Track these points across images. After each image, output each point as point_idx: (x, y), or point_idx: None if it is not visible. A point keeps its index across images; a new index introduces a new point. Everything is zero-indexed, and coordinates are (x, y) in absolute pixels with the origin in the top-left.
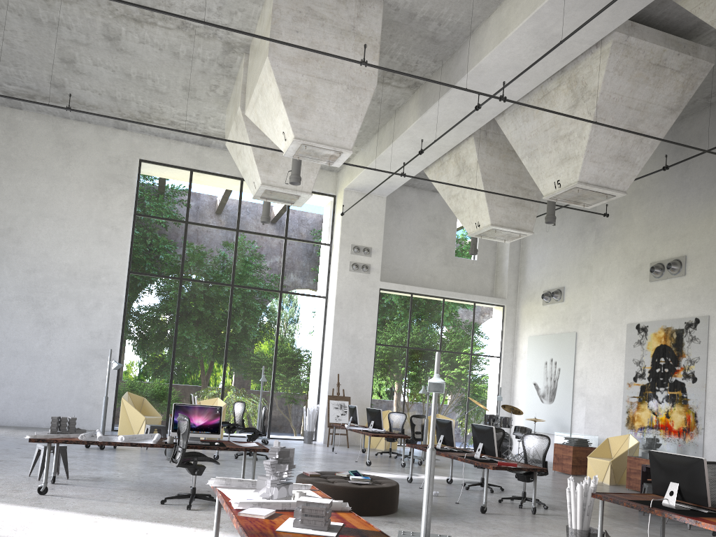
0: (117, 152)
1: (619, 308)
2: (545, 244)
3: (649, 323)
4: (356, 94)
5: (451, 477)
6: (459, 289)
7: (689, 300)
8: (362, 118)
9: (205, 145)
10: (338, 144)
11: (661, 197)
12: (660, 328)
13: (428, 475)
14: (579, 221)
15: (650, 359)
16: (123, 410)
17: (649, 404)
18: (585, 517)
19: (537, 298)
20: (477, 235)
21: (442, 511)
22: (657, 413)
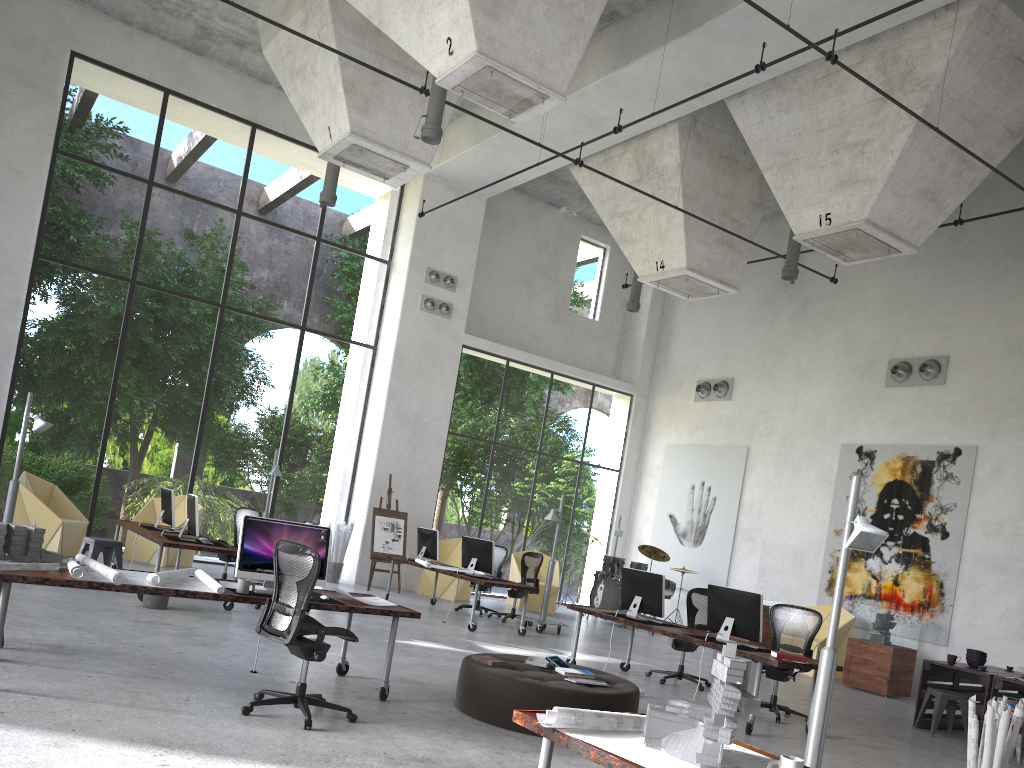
0: (28, 27)
1: (831, 419)
2: (706, 311)
3: (879, 447)
4: None
5: (629, 662)
6: (570, 361)
7: (947, 420)
8: (585, 44)
9: (194, 52)
10: (545, 81)
11: (916, 266)
12: (896, 456)
13: (825, 696)
14: (768, 284)
15: (876, 499)
16: (19, 505)
17: (868, 563)
18: (1005, 766)
19: (686, 389)
20: (654, 281)
21: None
22: (879, 577)
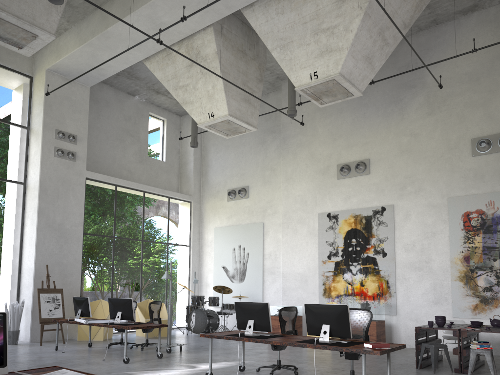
0: None
1: (310, 200)
2: (226, 151)
3: (340, 212)
4: None
5: (244, 364)
6: (152, 185)
7: (374, 193)
8: None
9: None
10: None
11: (343, 113)
12: (350, 215)
13: None
14: (260, 132)
15: (342, 241)
16: None
17: (344, 276)
18: None
19: (221, 195)
20: (208, 126)
21: None
22: (352, 283)
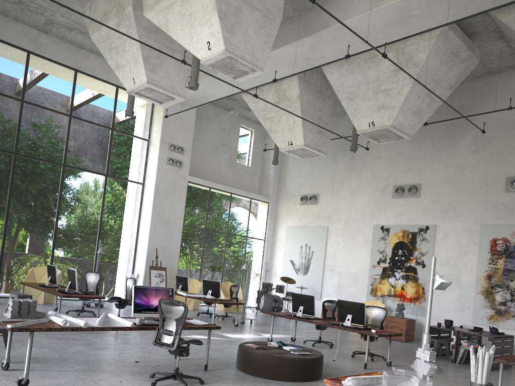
0: None
1: (368, 213)
2: (303, 161)
3: (391, 226)
4: (269, 23)
5: (295, 337)
6: (238, 187)
7: (421, 213)
8: (271, 45)
9: (43, 31)
10: (255, 63)
11: (404, 142)
12: (399, 230)
13: None
14: (332, 149)
15: (391, 250)
16: None
17: (389, 280)
18: (487, 375)
19: (295, 199)
20: (287, 151)
21: (342, 369)
22: (395, 286)
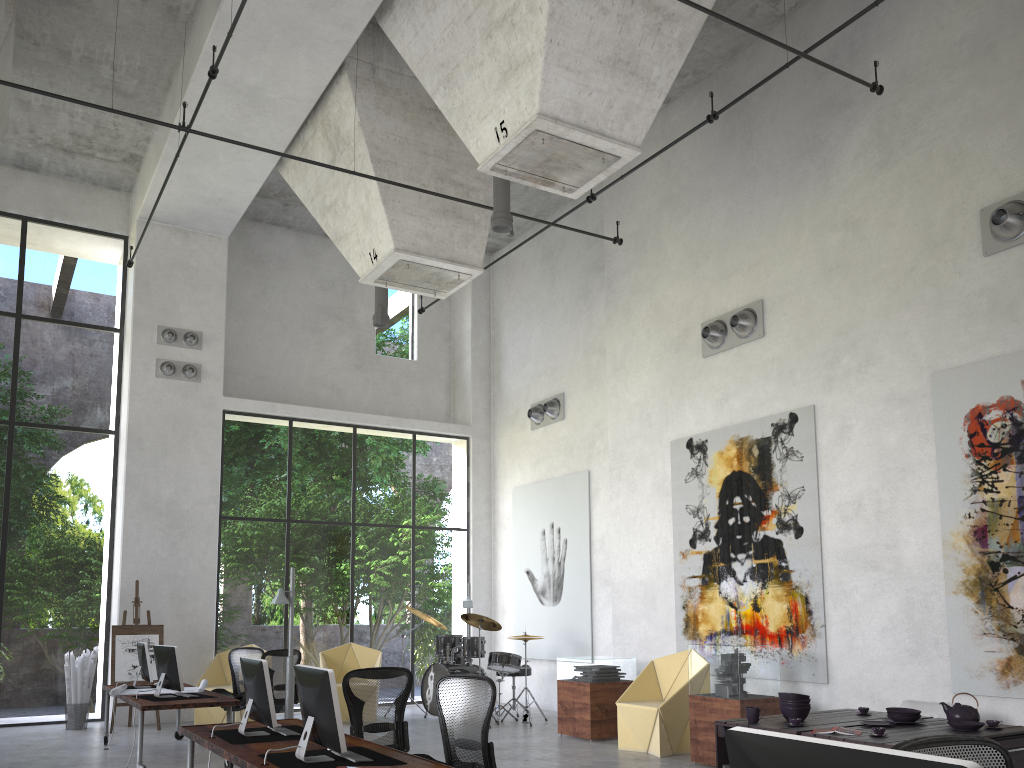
0: None
1: (656, 413)
2: (528, 323)
3: (710, 434)
4: None
5: None
6: (388, 411)
7: (775, 381)
8: None
9: None
10: None
11: (711, 201)
12: (729, 441)
13: None
14: (580, 274)
15: (717, 502)
16: None
17: (722, 588)
18: None
19: (522, 419)
20: (378, 279)
21: None
22: (738, 604)
